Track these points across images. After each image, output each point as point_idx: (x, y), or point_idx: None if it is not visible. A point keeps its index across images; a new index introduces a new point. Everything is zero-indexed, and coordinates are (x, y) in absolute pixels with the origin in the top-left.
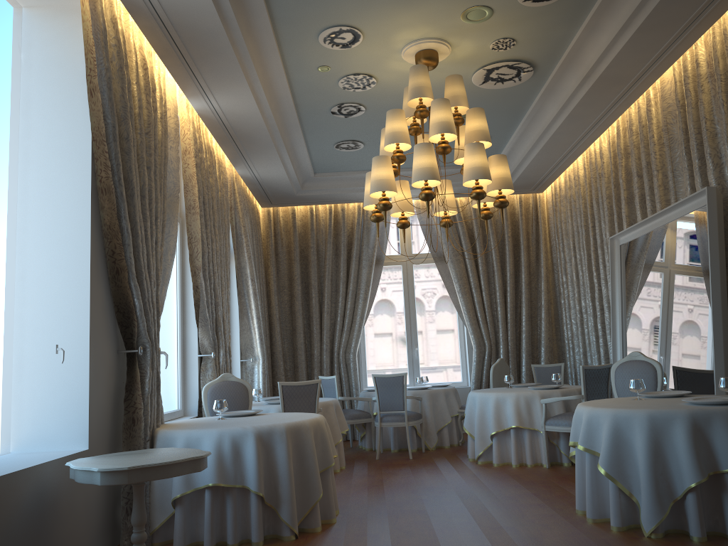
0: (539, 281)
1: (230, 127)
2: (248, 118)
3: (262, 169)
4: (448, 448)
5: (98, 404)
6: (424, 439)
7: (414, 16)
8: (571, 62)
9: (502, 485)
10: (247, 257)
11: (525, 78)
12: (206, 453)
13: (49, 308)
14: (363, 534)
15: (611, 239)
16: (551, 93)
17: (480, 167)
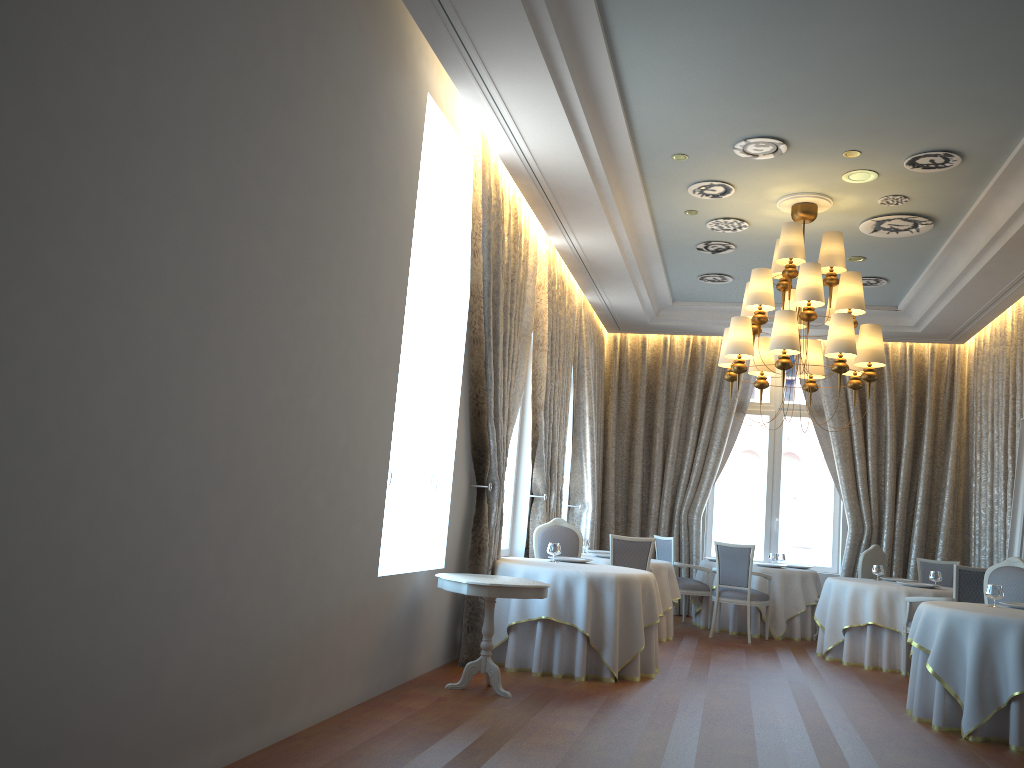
0: (946, 456)
1: (586, 260)
2: (606, 254)
3: (614, 297)
4: (798, 640)
5: (453, 530)
6: (770, 626)
7: (790, 176)
8: (979, 219)
9: (842, 680)
10: (587, 391)
11: (923, 230)
12: (548, 584)
13: (421, 440)
14: (679, 689)
15: (1022, 421)
16: (959, 245)
17: (845, 340)
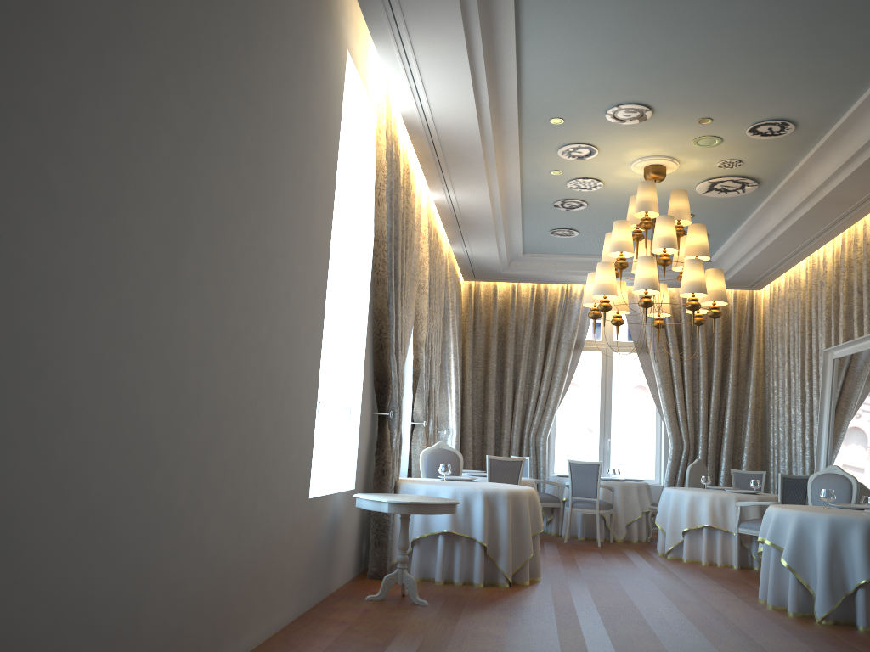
0: (747, 383)
1: (459, 214)
2: (478, 208)
3: (476, 249)
4: (636, 542)
5: (361, 454)
6: (612, 531)
7: (648, 140)
8: (796, 182)
9: (691, 575)
10: (452, 331)
11: (748, 191)
12: (458, 501)
13: (331, 373)
14: (567, 591)
15: (824, 352)
16: (774, 204)
17: (698, 282)
